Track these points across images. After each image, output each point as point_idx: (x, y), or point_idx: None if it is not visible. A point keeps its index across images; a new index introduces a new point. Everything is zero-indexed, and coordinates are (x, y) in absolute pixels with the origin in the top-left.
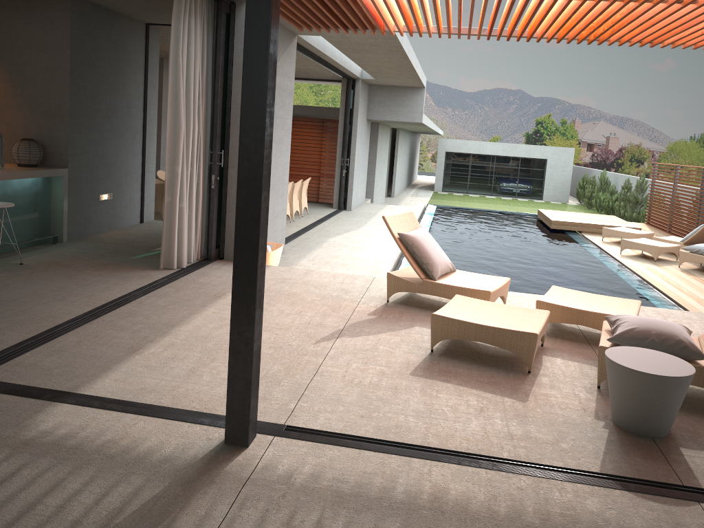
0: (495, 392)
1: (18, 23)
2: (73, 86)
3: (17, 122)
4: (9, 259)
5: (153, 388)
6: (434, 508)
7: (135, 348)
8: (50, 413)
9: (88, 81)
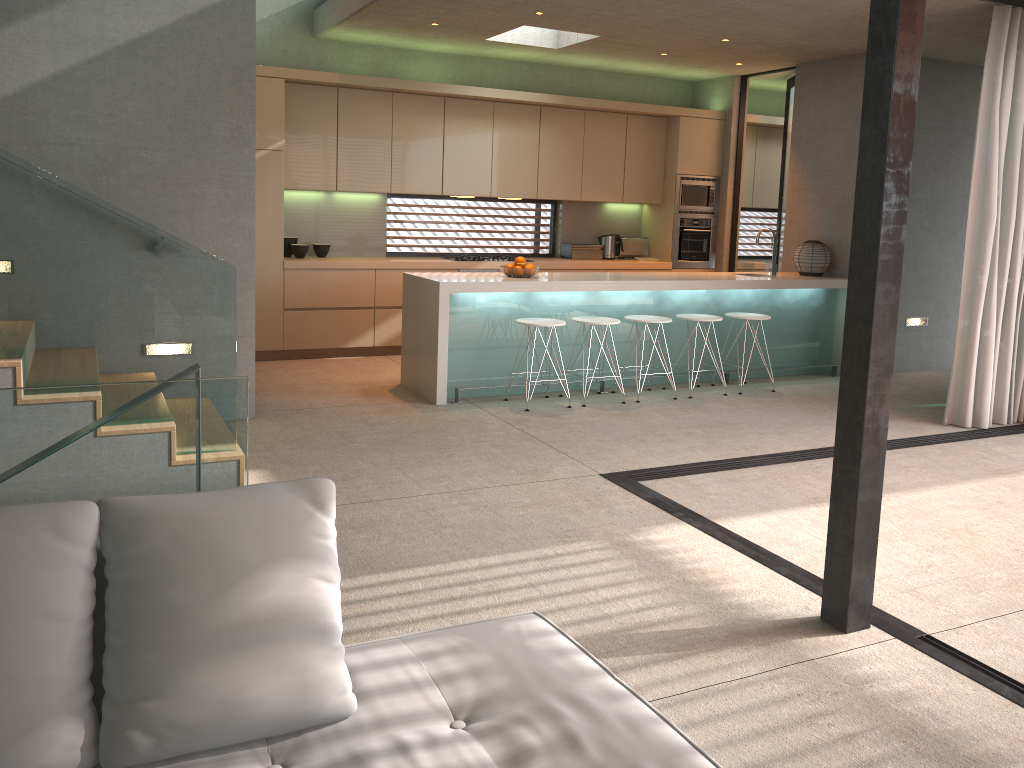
0: None
1: (817, 98)
2: None
3: (806, 221)
4: (764, 384)
5: (797, 543)
6: None
7: (817, 500)
8: (669, 528)
9: None
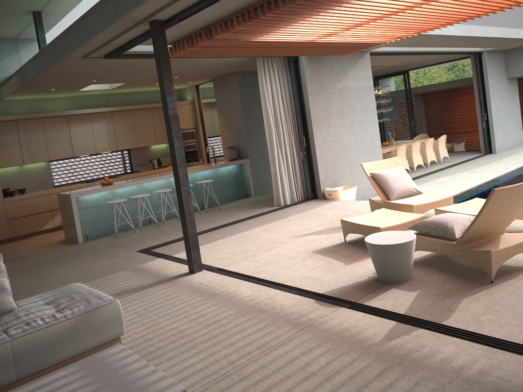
0: (340, 260)
1: (221, 91)
2: (245, 116)
3: (228, 139)
4: (218, 206)
5: None
6: (222, 296)
7: (212, 241)
8: (153, 261)
9: (254, 111)
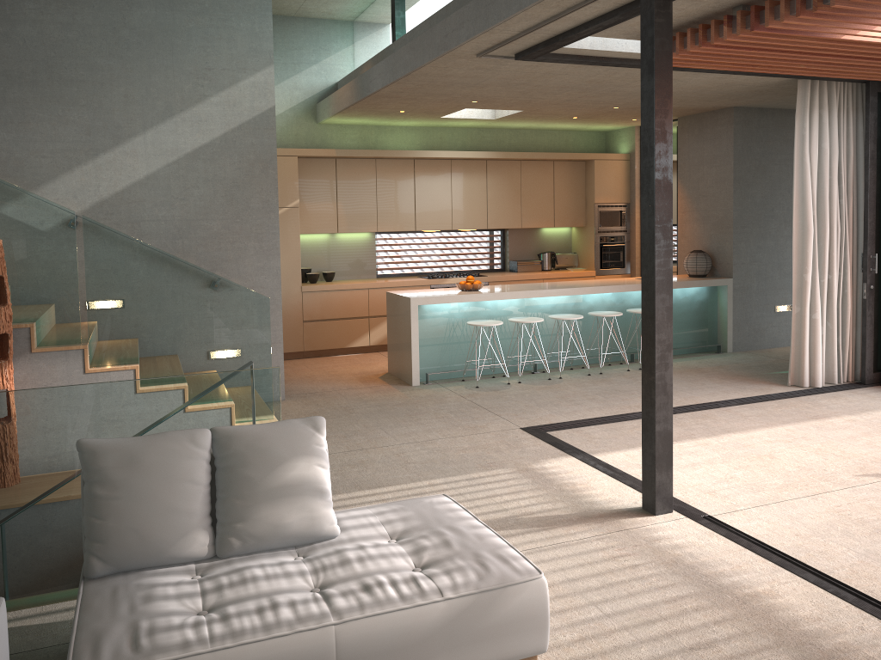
0: None
1: (694, 142)
2: (737, 196)
3: (693, 235)
4: None
5: None
6: (741, 598)
7: None
8: (559, 460)
9: (757, 188)
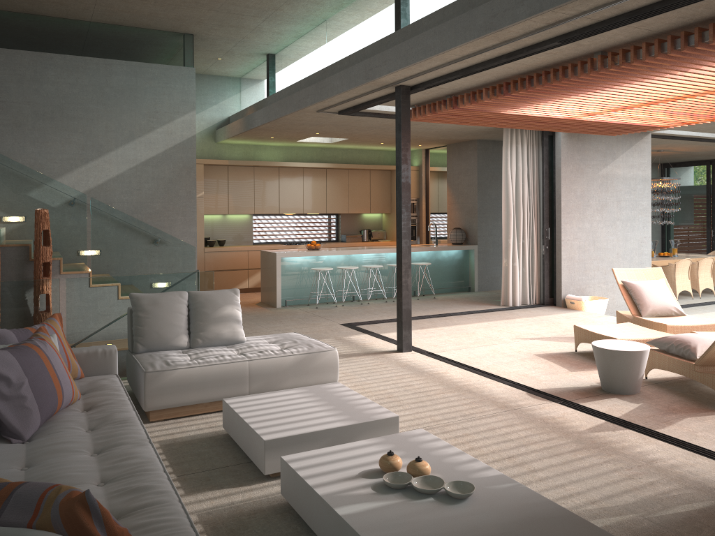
0: (564, 366)
1: (456, 160)
2: (480, 194)
3: (455, 218)
4: (432, 296)
5: None
6: (431, 374)
7: (423, 328)
8: (359, 335)
9: (492, 189)
